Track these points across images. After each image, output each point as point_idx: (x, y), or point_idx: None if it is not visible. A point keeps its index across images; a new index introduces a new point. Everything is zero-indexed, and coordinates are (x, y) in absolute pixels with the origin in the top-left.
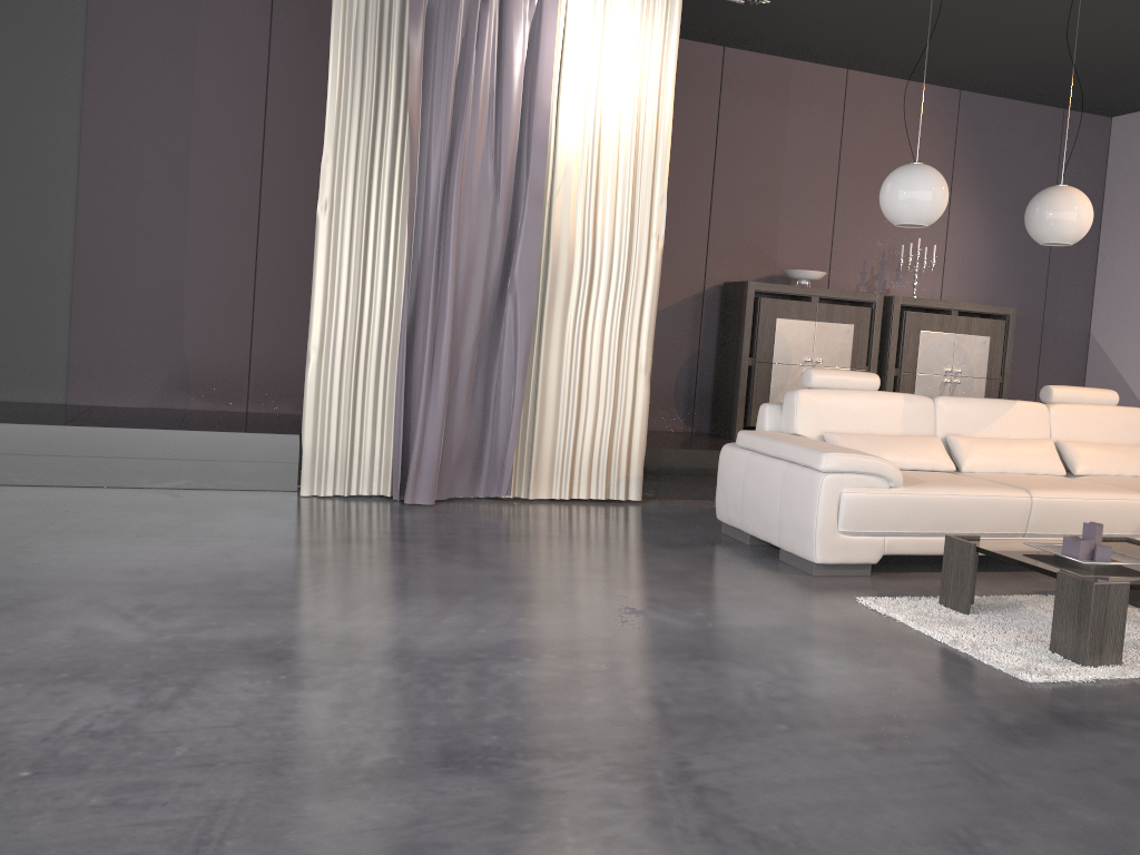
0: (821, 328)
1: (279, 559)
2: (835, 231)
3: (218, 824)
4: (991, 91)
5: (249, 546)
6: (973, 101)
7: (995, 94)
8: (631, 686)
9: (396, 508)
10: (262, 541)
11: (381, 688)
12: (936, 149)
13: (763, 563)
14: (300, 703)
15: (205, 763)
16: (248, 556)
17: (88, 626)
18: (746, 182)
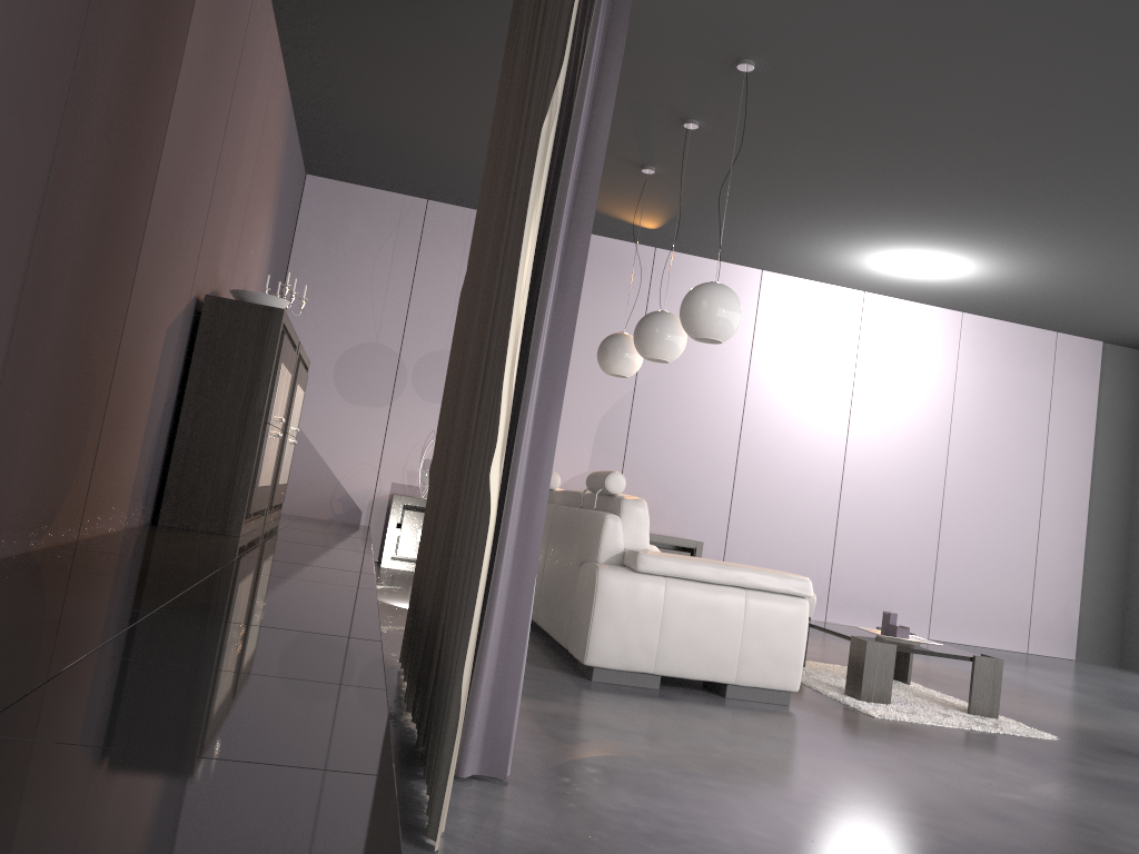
0: (286, 378)
1: None
2: (240, 242)
3: None
4: (308, 122)
5: None
6: (292, 124)
7: (304, 124)
8: None
9: (536, 791)
10: None
11: None
12: (277, 167)
13: (751, 706)
14: None
15: None
16: None
17: None
18: (232, 153)
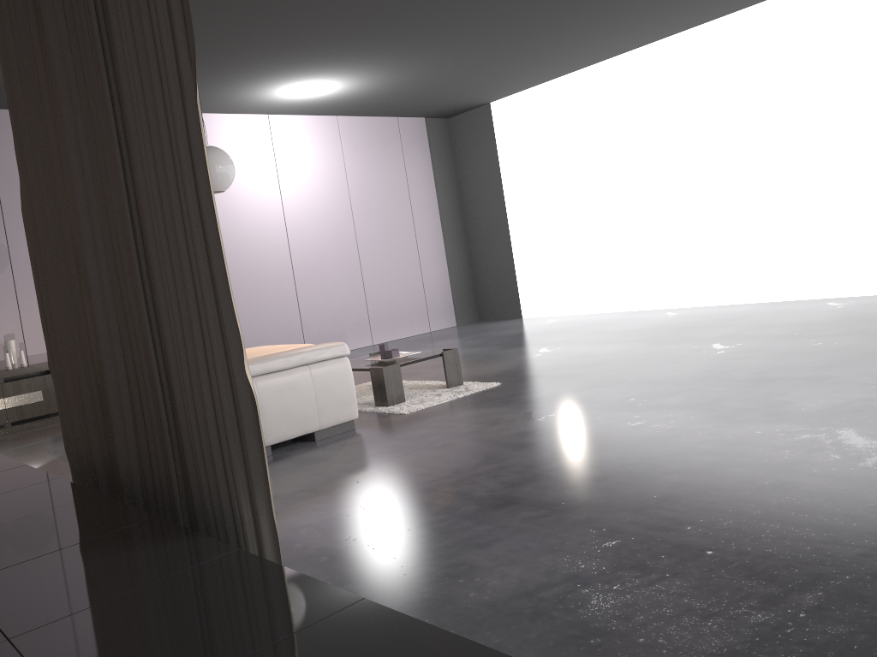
0: None
1: (627, 486)
2: None
3: (876, 373)
4: None
5: (617, 509)
6: None
7: None
8: (641, 392)
9: (293, 561)
10: (591, 515)
11: (749, 399)
12: None
13: (336, 439)
14: (796, 396)
15: (864, 384)
16: (646, 494)
17: (871, 440)
18: None
